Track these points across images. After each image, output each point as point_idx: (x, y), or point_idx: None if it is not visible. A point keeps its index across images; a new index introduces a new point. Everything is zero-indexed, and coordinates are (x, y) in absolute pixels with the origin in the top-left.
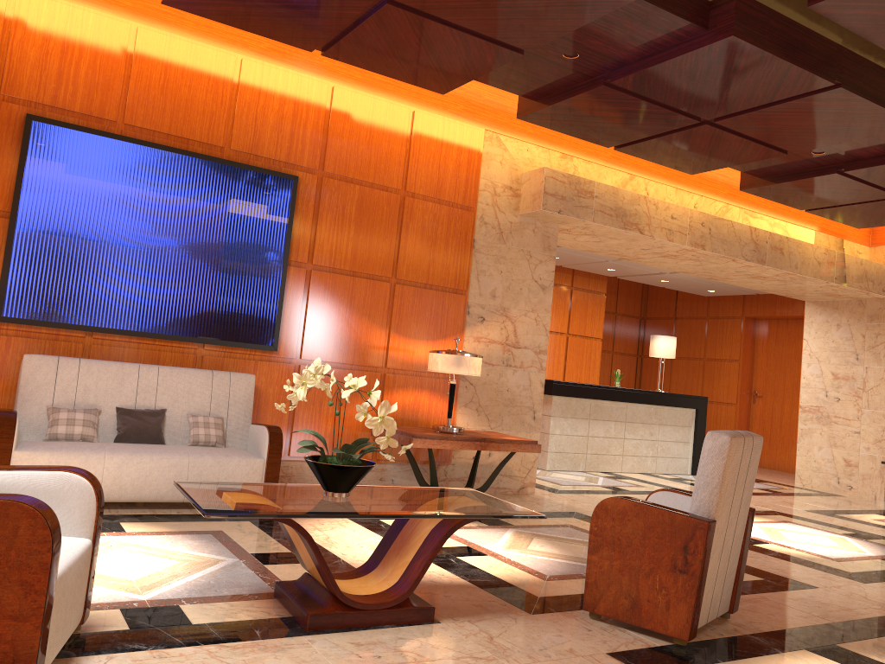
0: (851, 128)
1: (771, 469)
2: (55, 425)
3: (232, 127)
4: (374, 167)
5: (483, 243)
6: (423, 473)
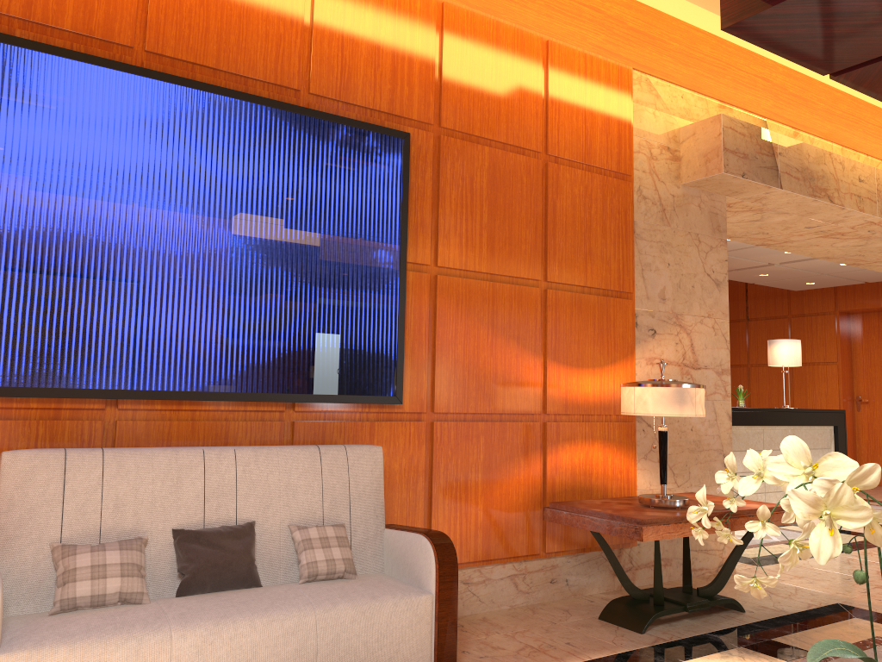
0: None
1: None
2: (71, 582)
3: (308, 60)
4: (505, 120)
5: (644, 225)
6: (604, 563)
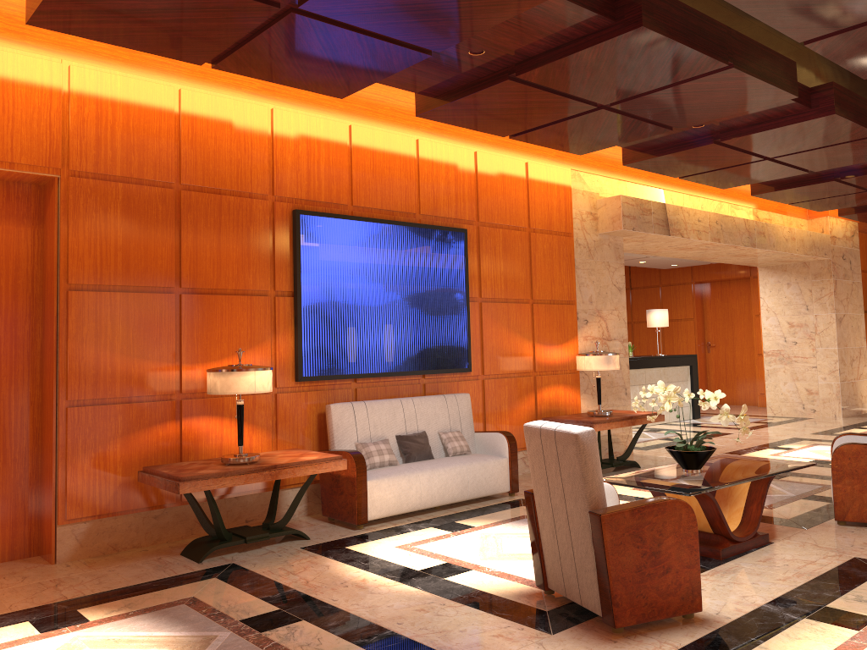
0: None
1: (730, 404)
2: (371, 457)
3: (418, 196)
4: (509, 212)
5: (579, 260)
6: None
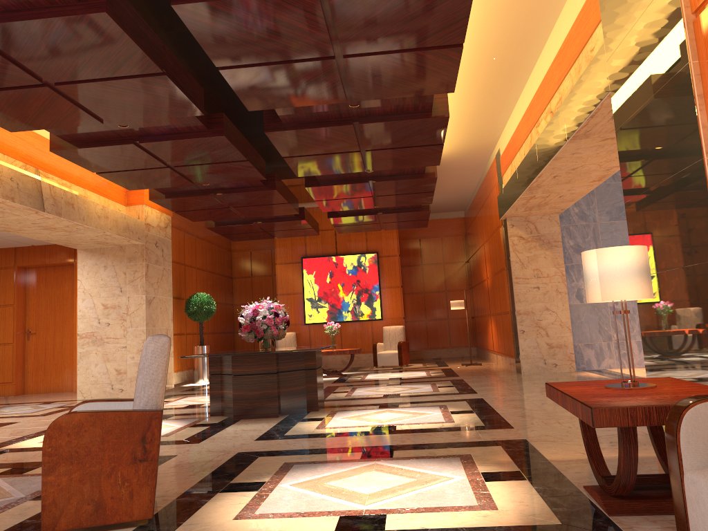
0: (159, 109)
1: (47, 392)
2: None
3: None
4: None
5: None
6: None
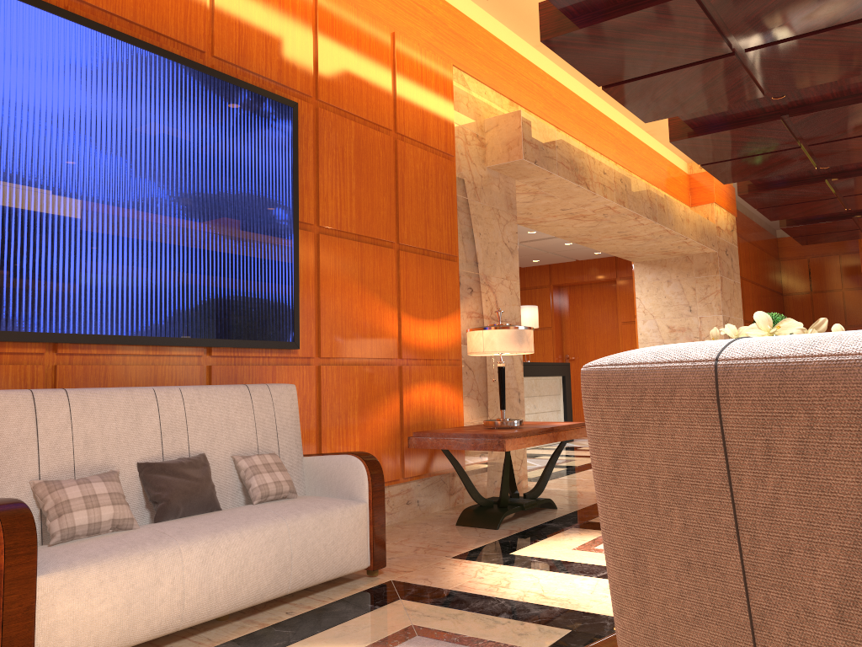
0: (859, 63)
1: None
2: (68, 513)
3: (210, 24)
4: (366, 99)
5: (463, 200)
6: (443, 485)
